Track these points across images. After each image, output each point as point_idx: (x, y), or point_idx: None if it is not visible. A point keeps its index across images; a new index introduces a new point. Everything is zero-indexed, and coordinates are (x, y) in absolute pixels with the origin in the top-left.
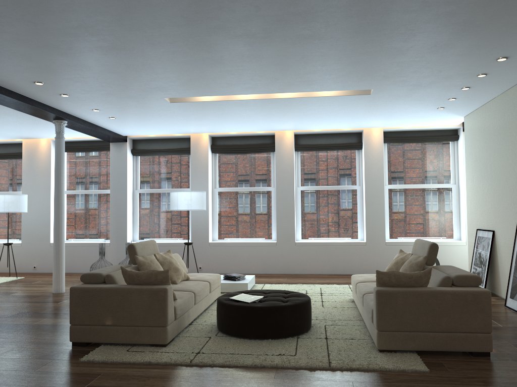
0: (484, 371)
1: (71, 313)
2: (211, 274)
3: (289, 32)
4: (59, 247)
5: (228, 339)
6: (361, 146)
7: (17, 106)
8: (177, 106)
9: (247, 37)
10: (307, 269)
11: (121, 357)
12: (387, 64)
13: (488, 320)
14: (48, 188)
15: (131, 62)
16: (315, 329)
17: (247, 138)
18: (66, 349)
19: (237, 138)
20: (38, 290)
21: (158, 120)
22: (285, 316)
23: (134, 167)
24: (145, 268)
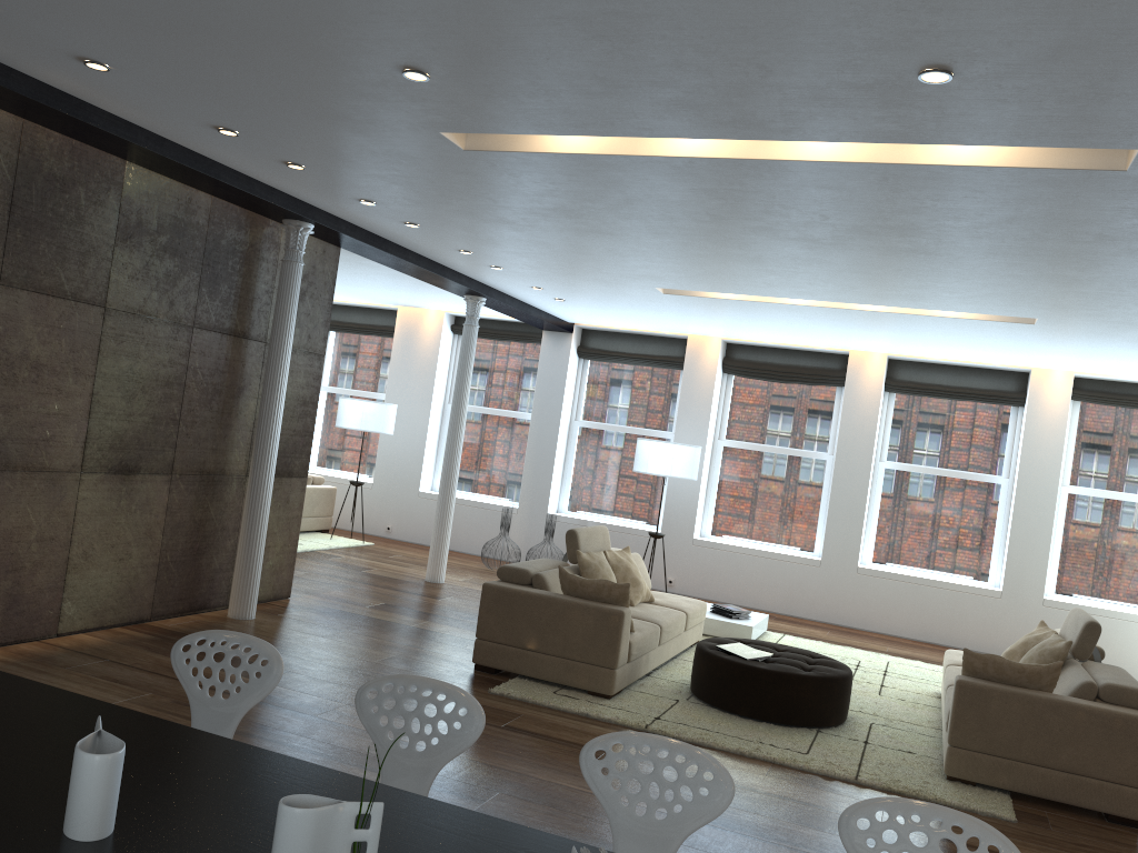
0: (1111, 843)
1: (480, 622)
2: (690, 599)
3: (875, 243)
4: (446, 507)
5: (706, 709)
6: (1022, 401)
7: (421, 274)
8: (675, 298)
9: (805, 241)
10: (873, 622)
11: (547, 699)
12: (1057, 292)
13: None
14: (429, 396)
15: (615, 247)
16: (852, 726)
17: (794, 354)
18: (467, 672)
19: (775, 352)
20: (402, 571)
21: (636, 311)
22: (801, 692)
23: (577, 379)
24: (589, 572)
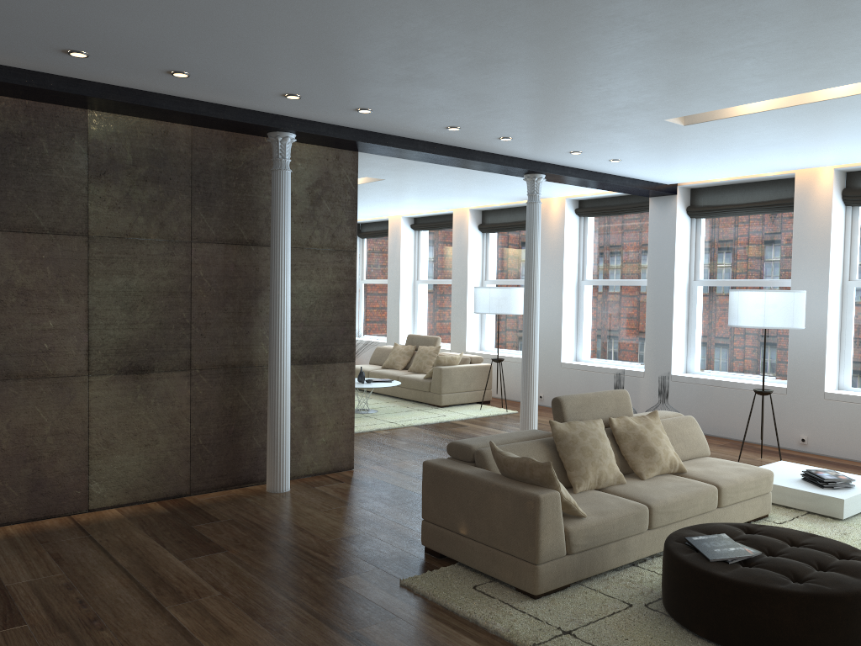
0: None
1: (423, 502)
2: (748, 468)
3: None
4: (528, 377)
5: (657, 622)
6: None
7: (454, 162)
8: (705, 128)
9: None
10: None
11: (451, 597)
12: None
13: None
14: (560, 276)
15: (538, 76)
16: None
17: None
18: (412, 555)
19: None
20: None
21: (699, 155)
22: (777, 614)
23: (691, 239)
24: (563, 445)
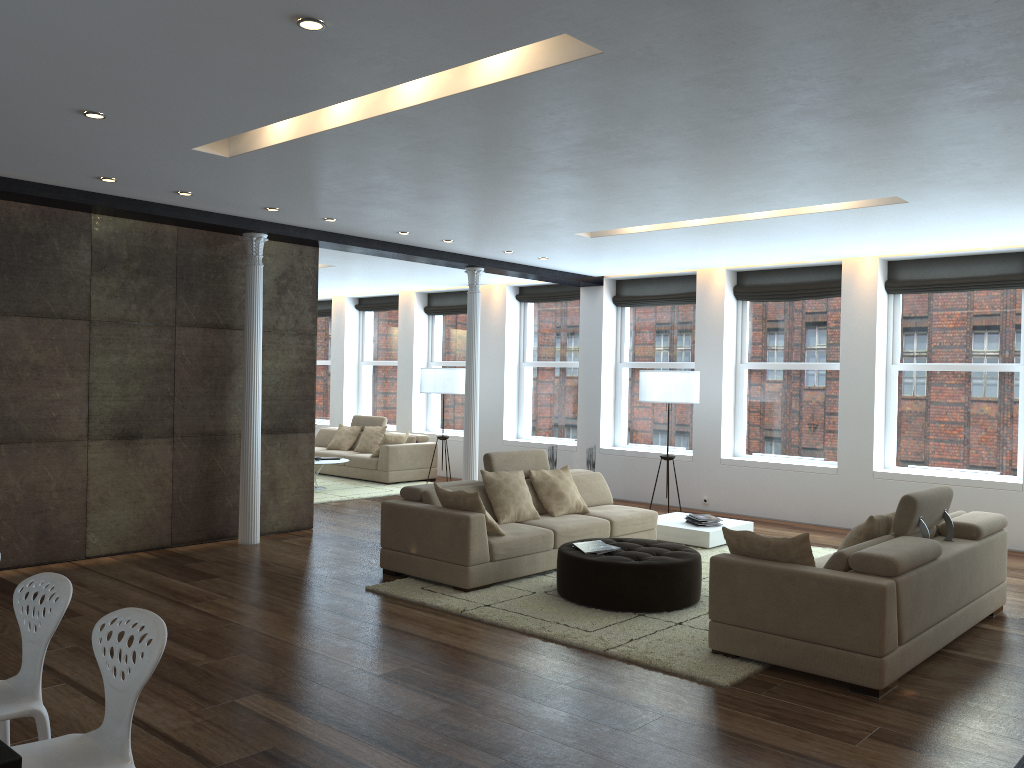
0: (812, 707)
1: (381, 533)
2: (638, 510)
3: (608, 159)
4: (469, 448)
5: (551, 599)
6: None
7: (403, 257)
8: (607, 240)
9: (563, 170)
10: None
11: (405, 593)
12: (844, 168)
13: (875, 635)
14: (502, 358)
15: (470, 206)
16: (691, 611)
17: (798, 272)
18: (373, 575)
19: (780, 273)
20: None
21: (612, 257)
22: (622, 580)
23: (617, 326)
24: (491, 488)
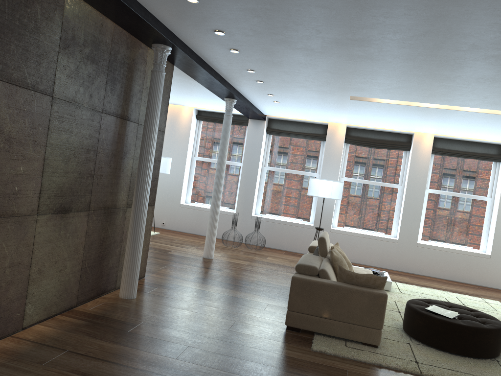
0: None
1: (291, 300)
2: (364, 269)
3: None
4: (215, 217)
5: (429, 349)
6: (500, 159)
7: (211, 85)
8: (353, 102)
9: None
10: (424, 270)
11: (348, 353)
12: None
13: None
14: (185, 153)
15: (363, 68)
16: None
17: (382, 134)
18: (284, 332)
19: (372, 132)
20: (187, 251)
21: (316, 109)
22: (488, 339)
23: (265, 145)
24: (338, 263)
